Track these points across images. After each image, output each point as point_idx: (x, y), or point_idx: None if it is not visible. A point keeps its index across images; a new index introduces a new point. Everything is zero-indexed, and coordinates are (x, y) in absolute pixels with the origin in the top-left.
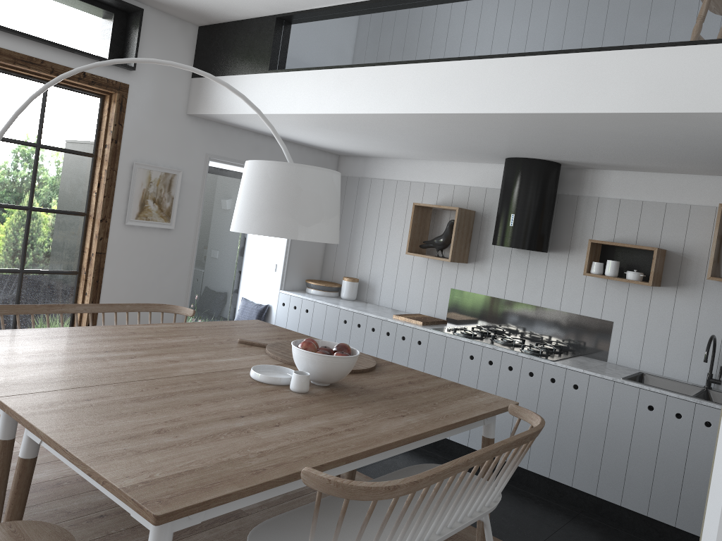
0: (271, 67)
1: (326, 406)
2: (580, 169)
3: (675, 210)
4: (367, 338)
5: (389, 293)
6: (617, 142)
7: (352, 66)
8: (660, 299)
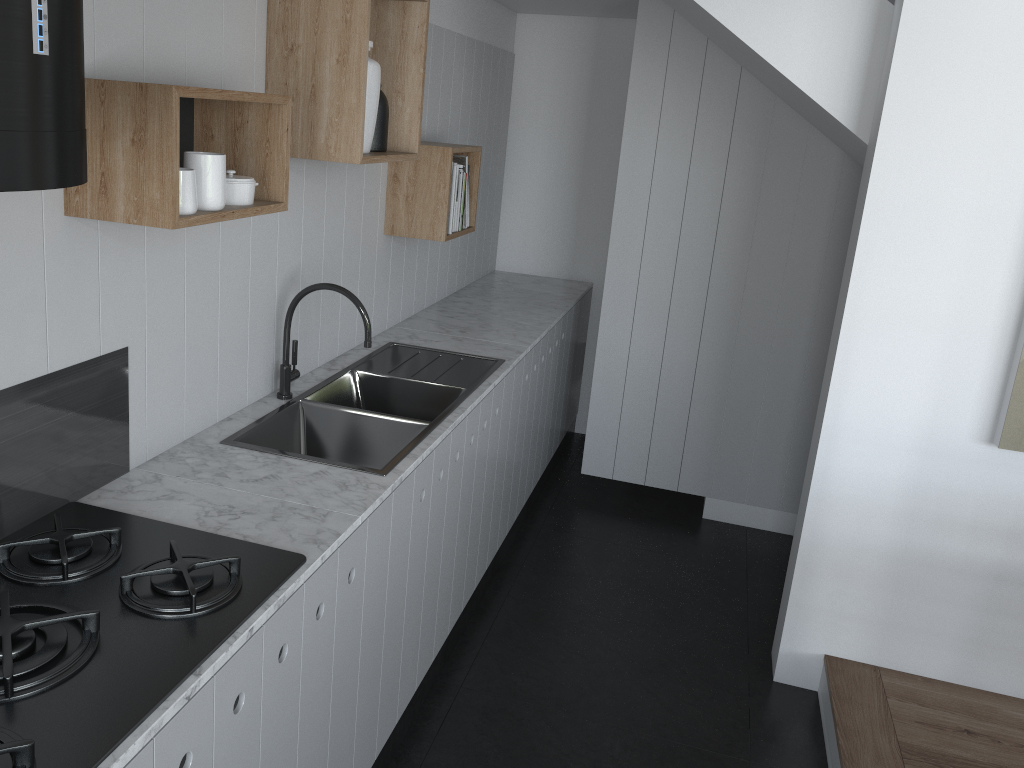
0: None
1: None
2: None
3: None
4: None
5: None
6: None
7: None
8: (199, 234)
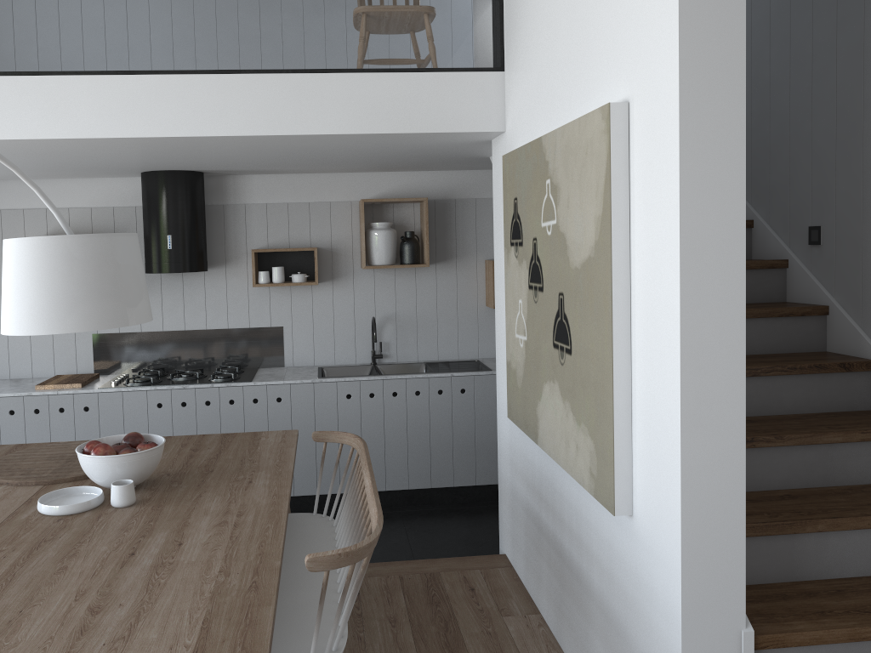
0: None
1: (177, 505)
2: (220, 176)
3: (318, 208)
4: (5, 426)
5: (2, 360)
6: (298, 154)
7: None
8: (320, 294)
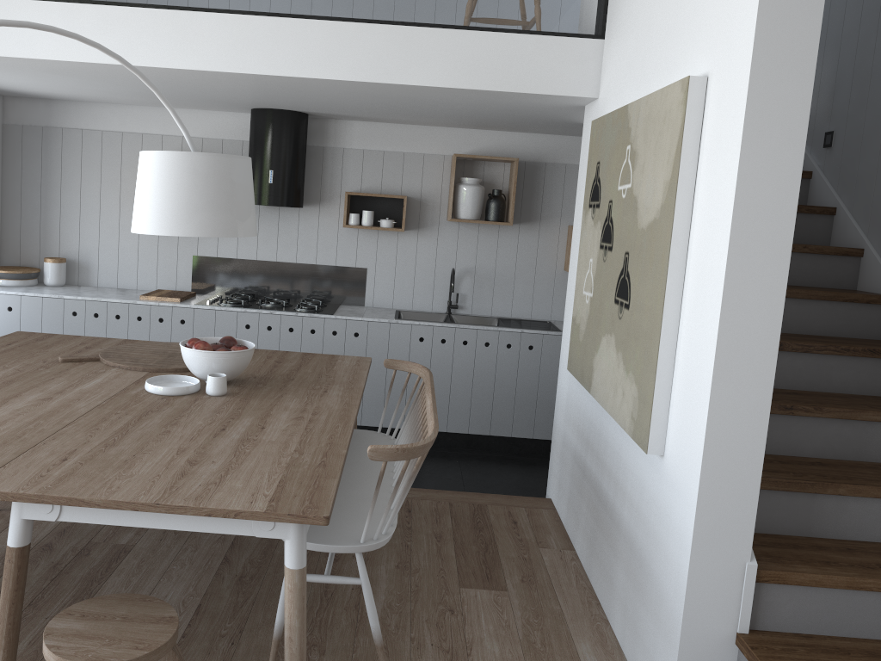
0: None
1: (262, 400)
2: (323, 119)
3: (412, 159)
4: (111, 328)
5: (111, 270)
6: (398, 103)
7: (125, 5)
8: (405, 242)
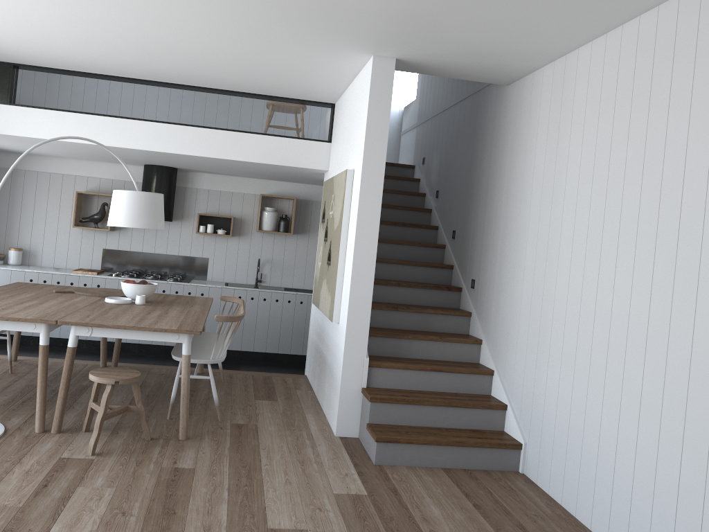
0: (10, 101)
1: (162, 307)
2: (185, 171)
3: (237, 196)
4: None
5: (50, 256)
6: (230, 167)
7: (90, 114)
8: (232, 243)
